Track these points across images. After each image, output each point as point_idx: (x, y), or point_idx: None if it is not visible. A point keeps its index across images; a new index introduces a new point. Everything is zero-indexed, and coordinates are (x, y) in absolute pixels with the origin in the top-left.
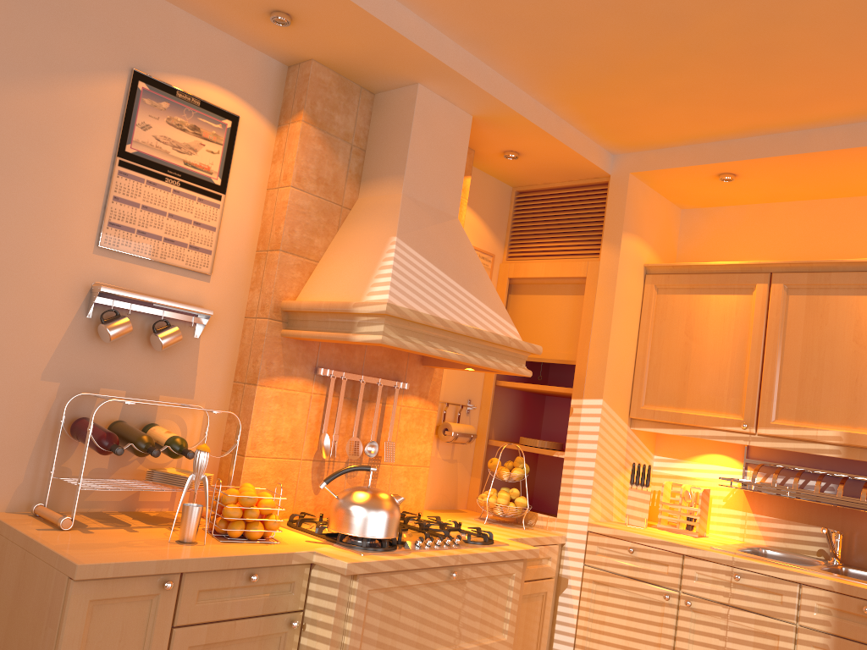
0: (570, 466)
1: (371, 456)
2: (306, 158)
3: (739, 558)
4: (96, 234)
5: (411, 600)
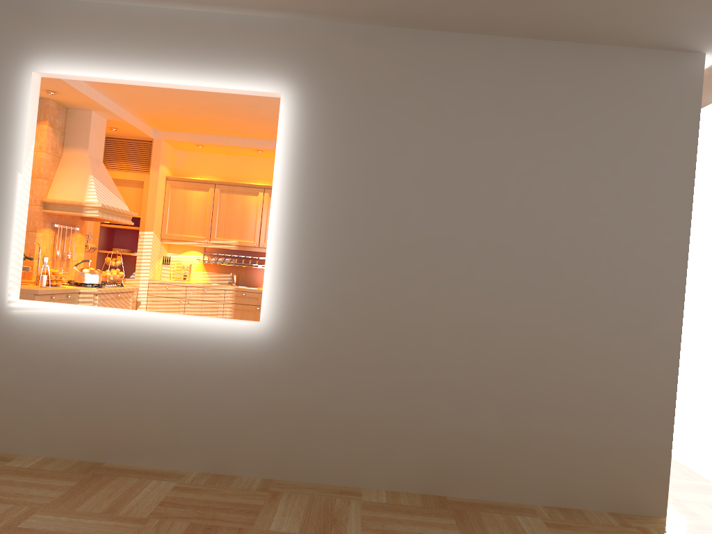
0: (140, 258)
1: (69, 258)
2: (48, 140)
3: (206, 284)
4: None
5: (108, 303)
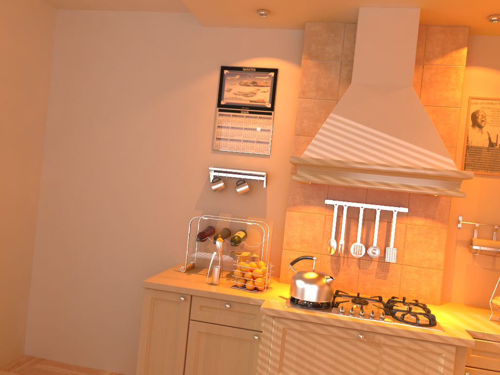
0: None
1: (374, 256)
2: (307, 79)
3: None
4: (211, 144)
5: (323, 344)
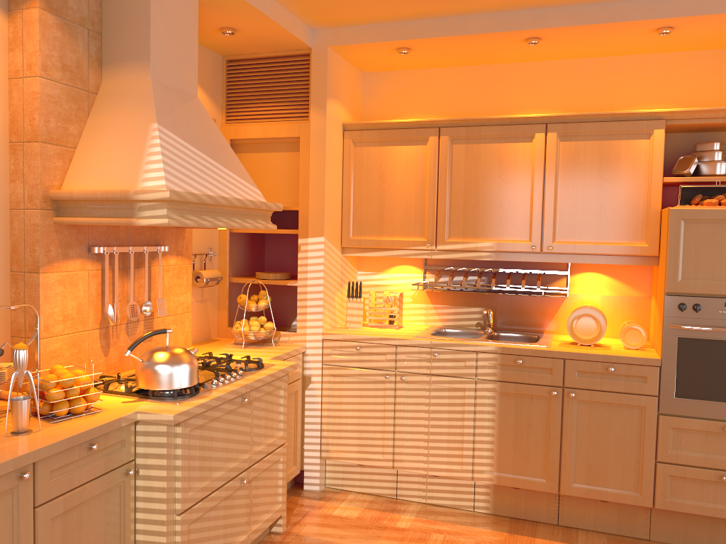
0: (303, 292)
1: (147, 314)
2: (48, 46)
3: (435, 341)
4: None
5: (218, 428)
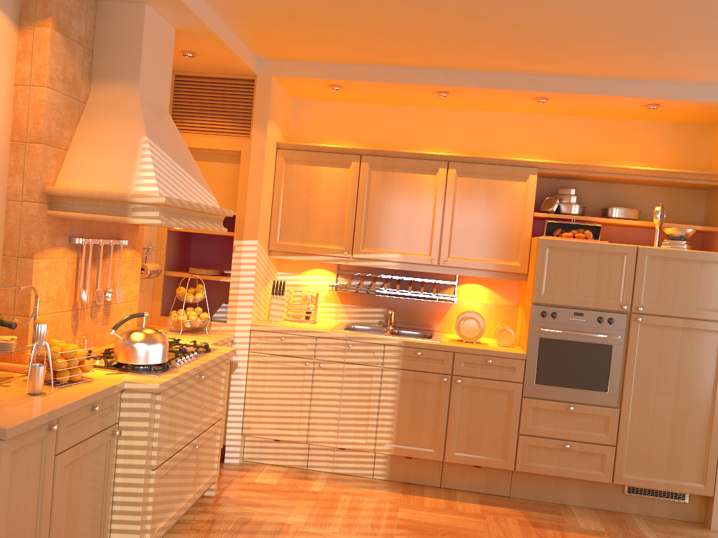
0: (235, 287)
1: (108, 300)
2: (55, 61)
3: (350, 334)
4: None
5: (182, 399)
